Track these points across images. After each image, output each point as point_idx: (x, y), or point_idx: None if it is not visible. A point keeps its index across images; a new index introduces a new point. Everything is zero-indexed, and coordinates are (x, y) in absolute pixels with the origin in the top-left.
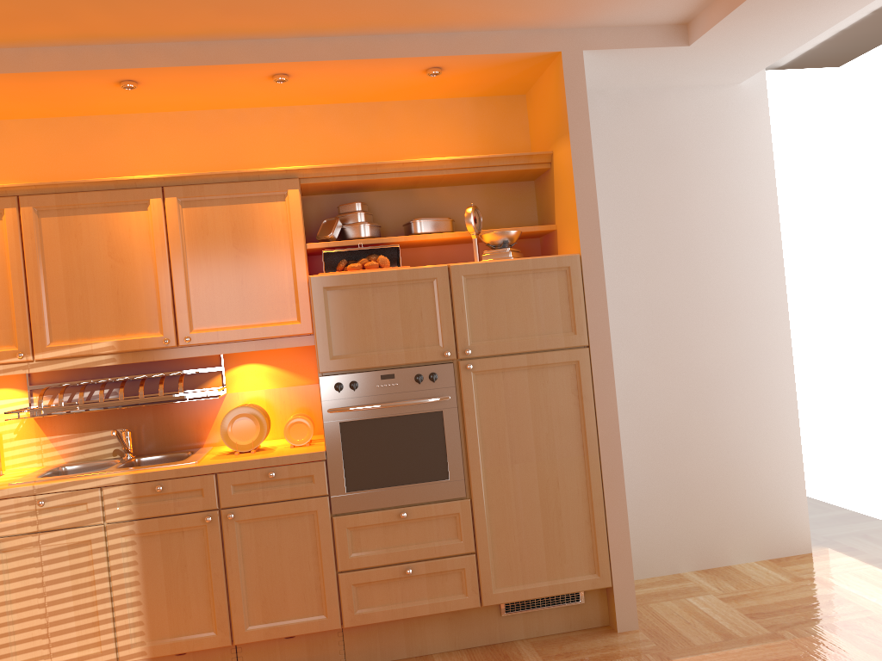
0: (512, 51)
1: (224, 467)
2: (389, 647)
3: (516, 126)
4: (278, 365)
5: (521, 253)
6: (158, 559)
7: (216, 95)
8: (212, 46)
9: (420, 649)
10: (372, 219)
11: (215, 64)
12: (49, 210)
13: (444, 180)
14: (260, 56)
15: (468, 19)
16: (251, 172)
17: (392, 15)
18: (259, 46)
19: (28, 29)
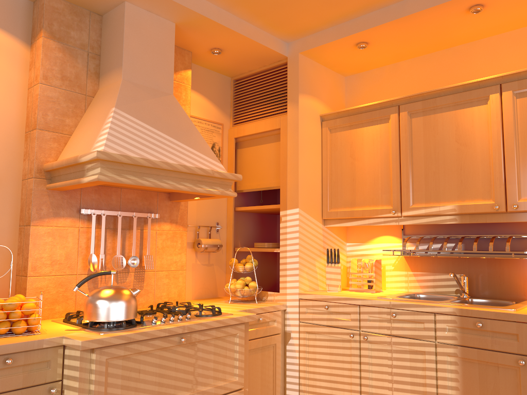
0: None
1: None
2: None
3: None
4: None
5: None
6: (475, 383)
7: None
8: None
9: None
10: None
11: None
12: (417, 112)
13: None
14: None
15: None
16: None
17: None
18: None
19: None
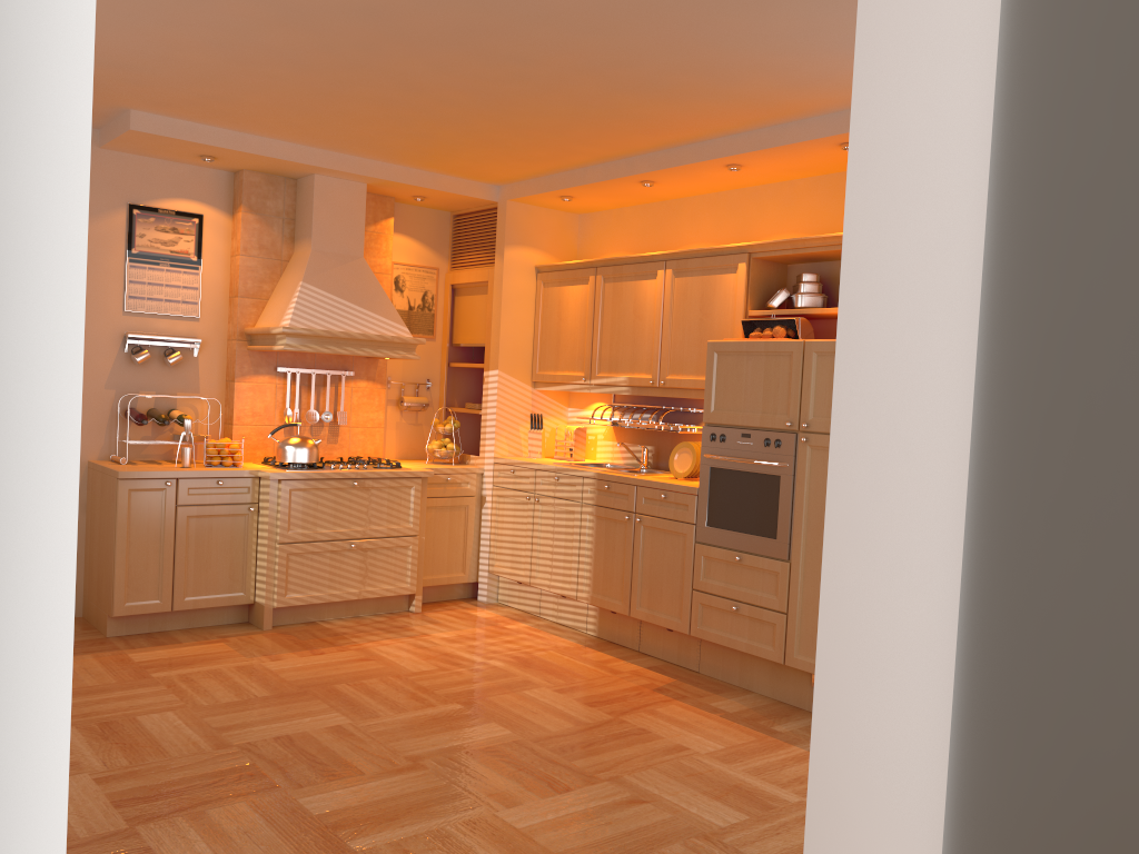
0: None
1: (640, 482)
2: (727, 671)
3: None
4: None
5: None
6: (602, 537)
7: (717, 181)
8: (674, 152)
9: (748, 684)
10: (819, 289)
11: (674, 166)
12: (609, 278)
13: None
14: (701, 156)
15: (829, 102)
16: (716, 248)
17: (759, 113)
18: (701, 147)
19: (570, 159)
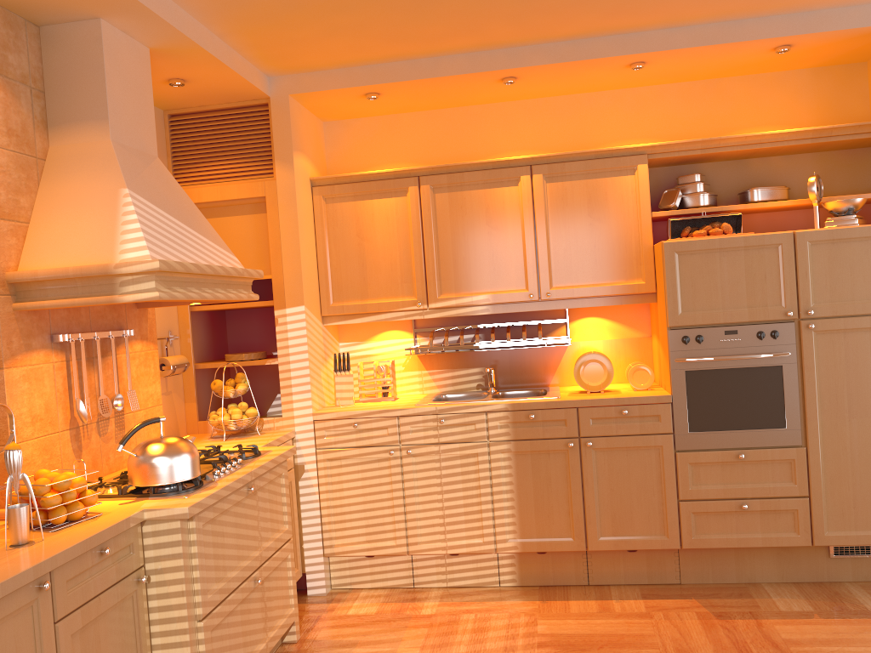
0: (869, 24)
1: (584, 403)
2: (720, 571)
3: (855, 93)
4: (615, 319)
5: (864, 219)
6: (529, 473)
7: (574, 83)
8: (584, 44)
9: (749, 577)
10: (709, 188)
11: (587, 59)
12: (441, 187)
13: (782, 150)
14: (625, 49)
15: None
16: (606, 150)
17: (755, 2)
18: (625, 39)
19: (446, 43)
